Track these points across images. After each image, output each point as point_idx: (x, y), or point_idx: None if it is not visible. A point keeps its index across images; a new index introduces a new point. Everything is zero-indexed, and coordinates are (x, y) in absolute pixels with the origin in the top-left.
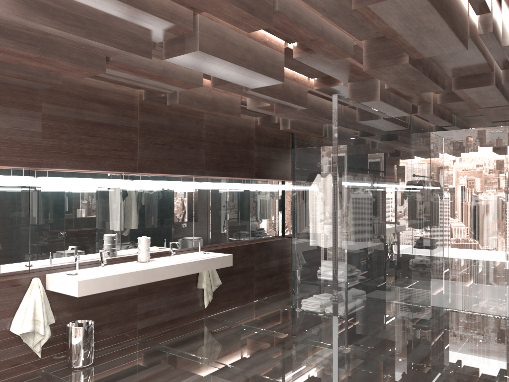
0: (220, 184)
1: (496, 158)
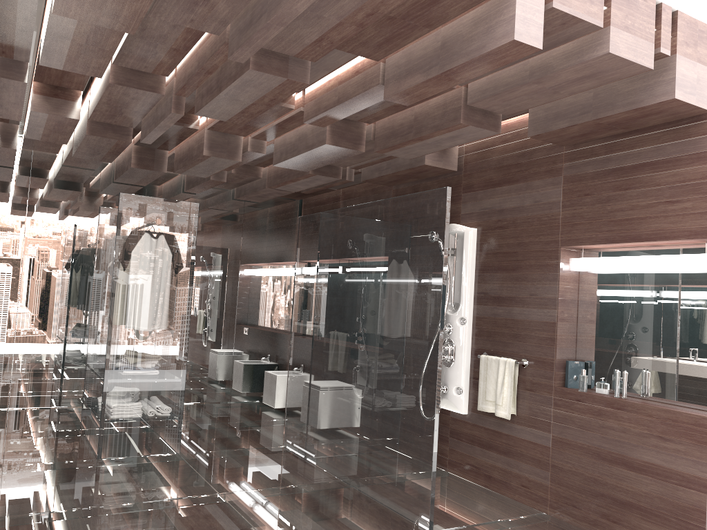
0: None
1: None
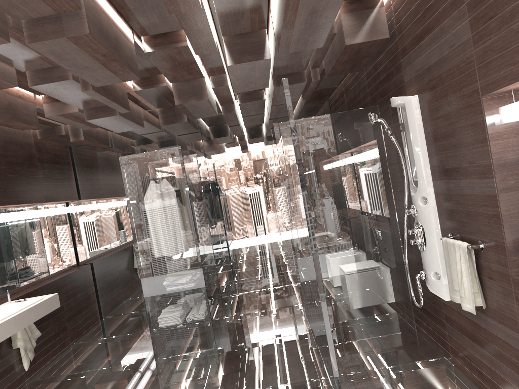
0: (11, 215)
1: (333, 140)
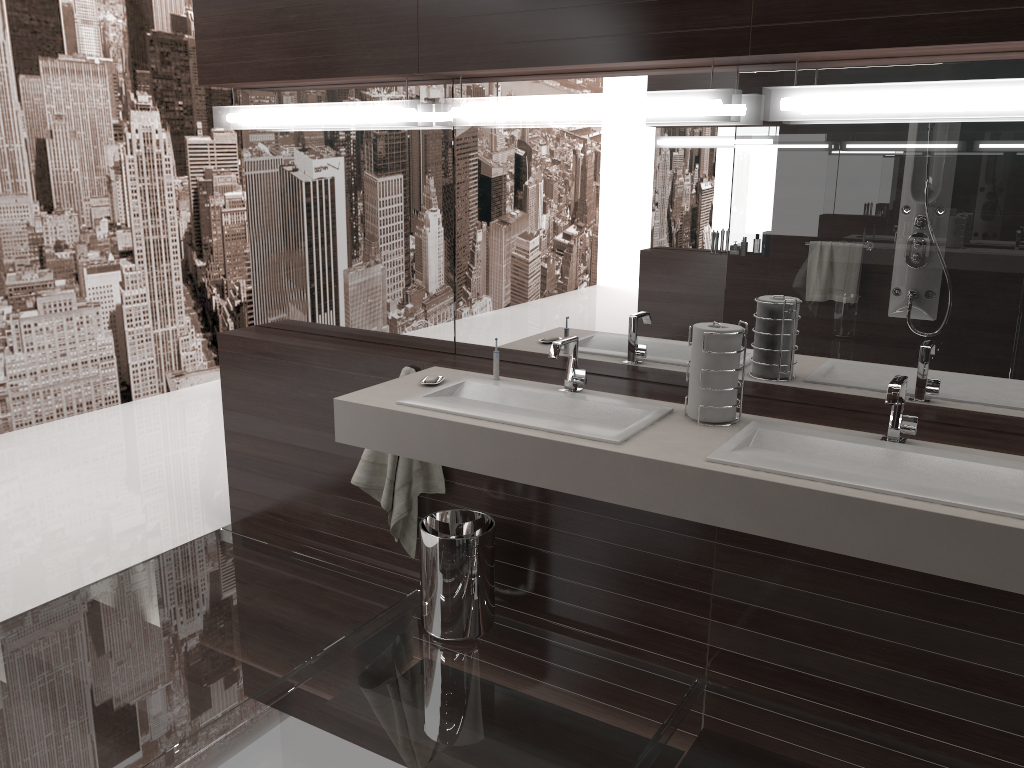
0: None
1: None
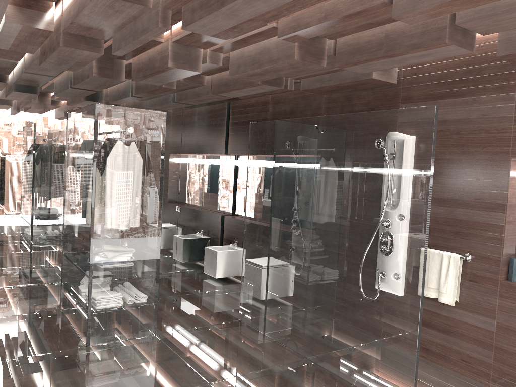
0: None
1: None
